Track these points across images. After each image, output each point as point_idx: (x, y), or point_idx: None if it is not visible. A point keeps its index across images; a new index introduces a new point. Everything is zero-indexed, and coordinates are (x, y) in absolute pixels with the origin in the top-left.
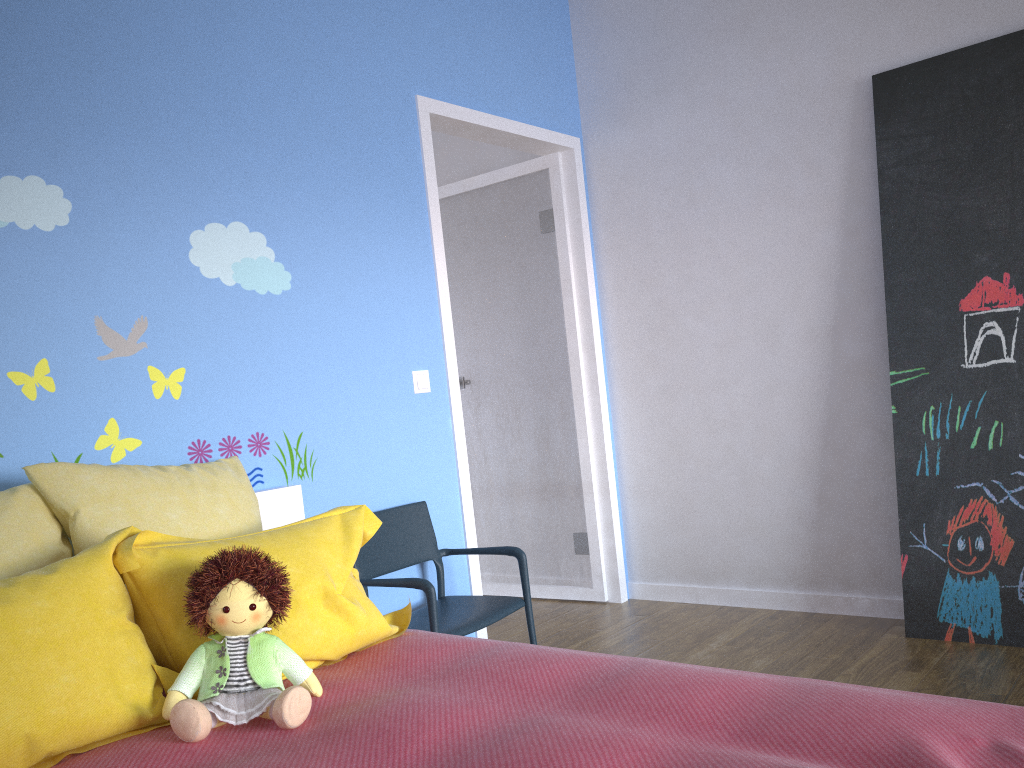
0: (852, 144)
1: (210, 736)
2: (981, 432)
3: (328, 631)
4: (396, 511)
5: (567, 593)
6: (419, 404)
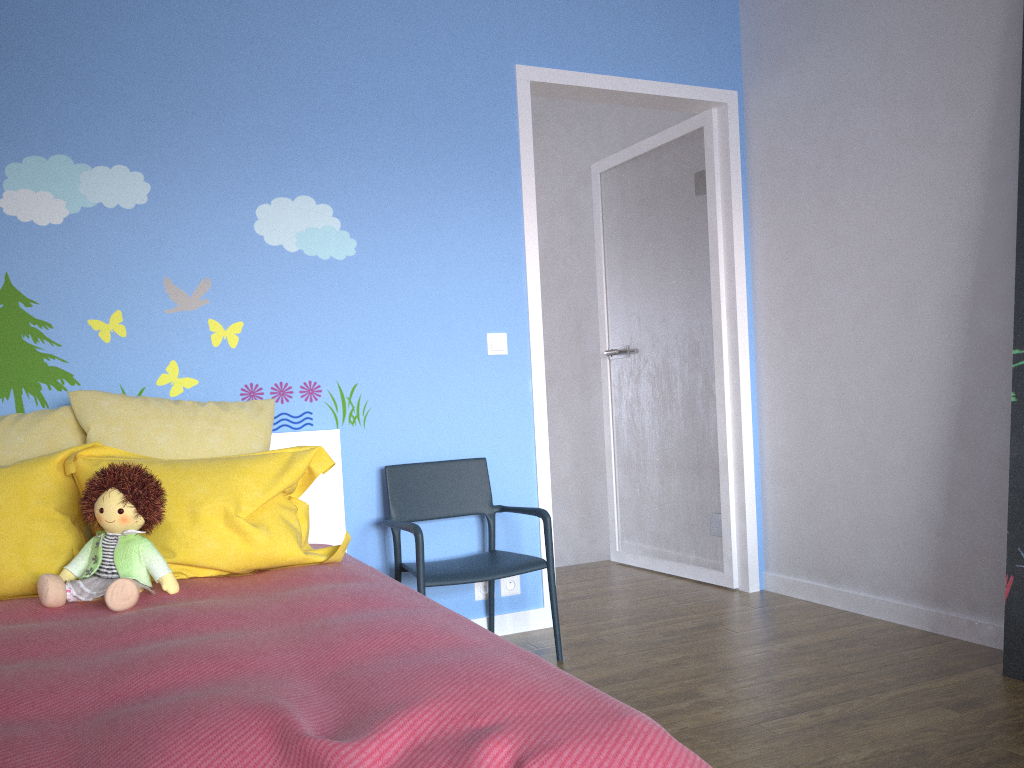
0: (1002, 70)
1: (68, 606)
2: None
3: (223, 546)
4: (449, 464)
5: (702, 575)
6: (493, 365)
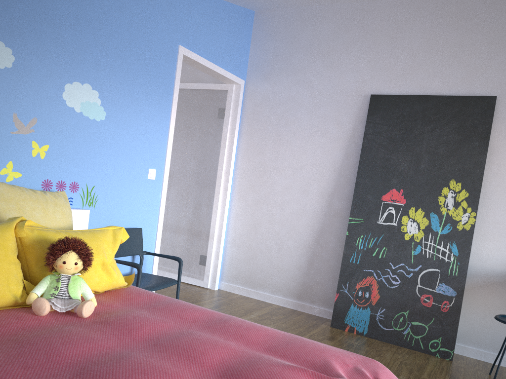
0: (356, 119)
1: (47, 314)
2: (378, 250)
3: (101, 279)
4: (128, 230)
5: (191, 281)
6: (148, 184)
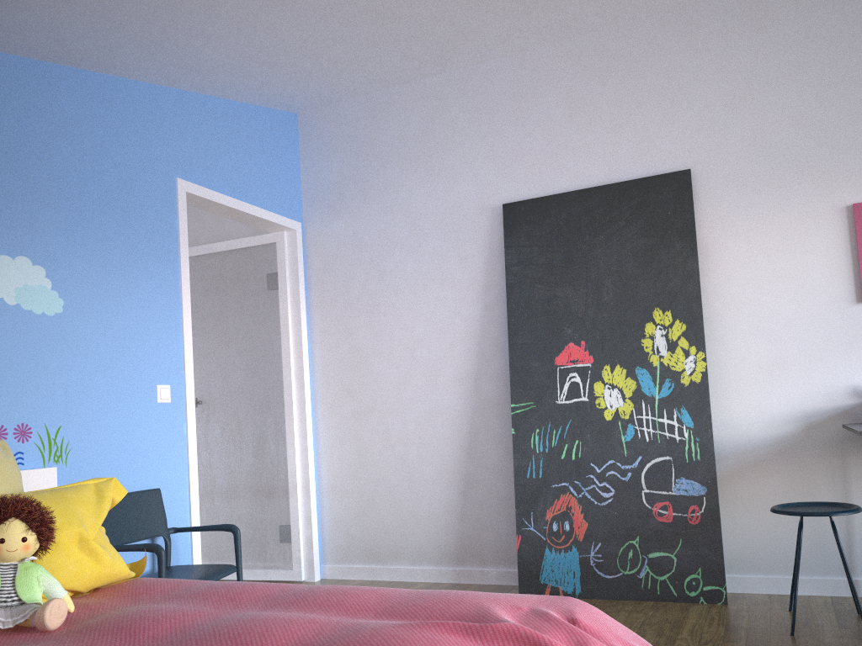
0: (490, 247)
1: None
2: (568, 447)
3: (80, 567)
4: (135, 495)
5: (272, 575)
6: (161, 411)
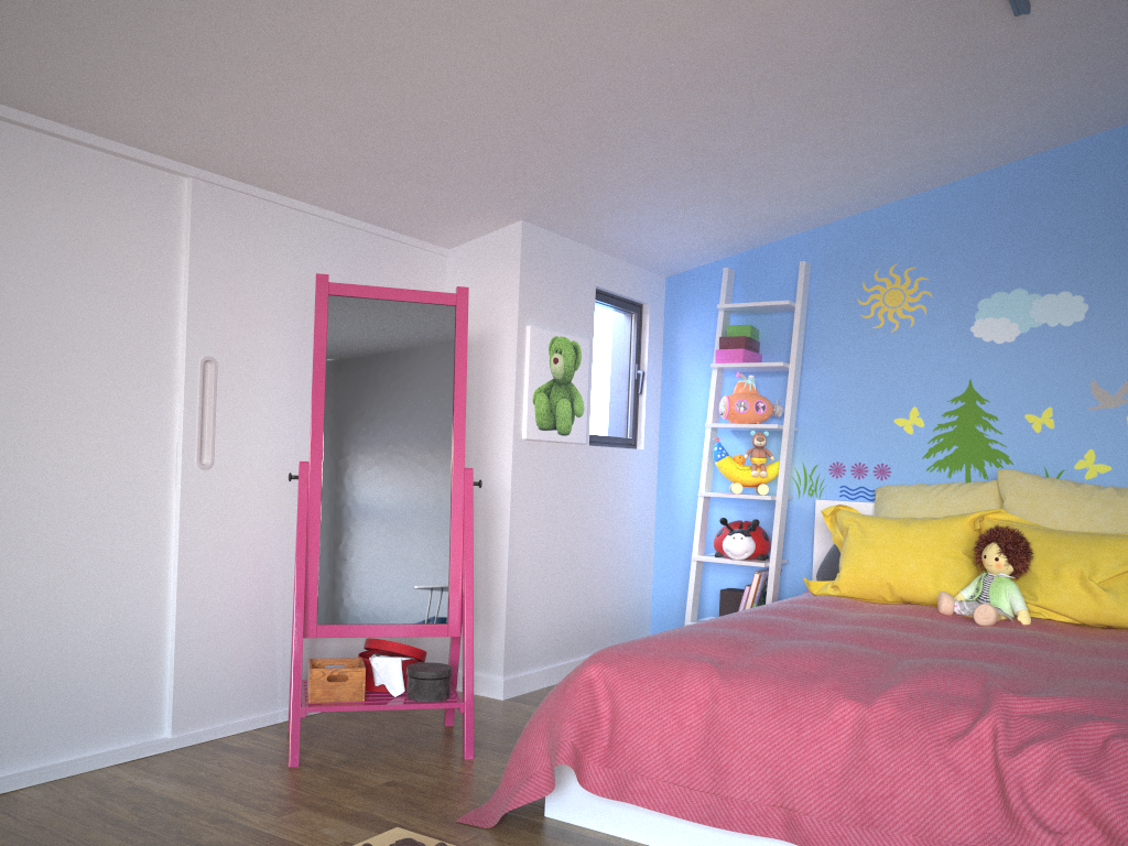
0: None
1: (954, 616)
2: None
3: (1074, 600)
4: None
5: None
6: None
